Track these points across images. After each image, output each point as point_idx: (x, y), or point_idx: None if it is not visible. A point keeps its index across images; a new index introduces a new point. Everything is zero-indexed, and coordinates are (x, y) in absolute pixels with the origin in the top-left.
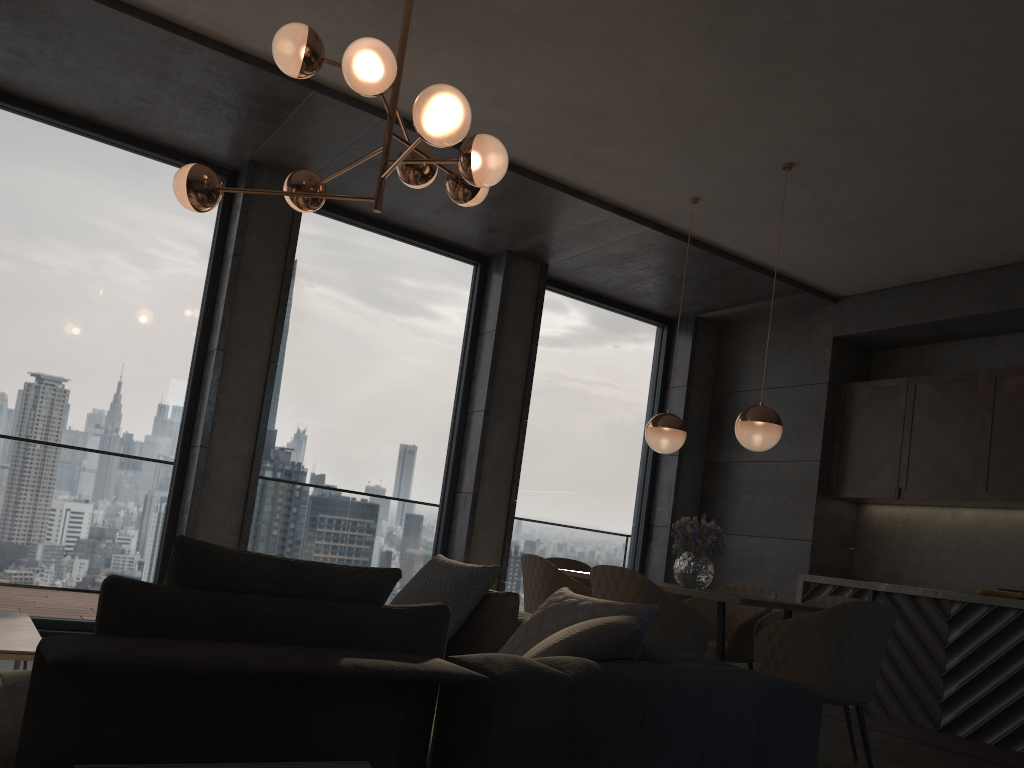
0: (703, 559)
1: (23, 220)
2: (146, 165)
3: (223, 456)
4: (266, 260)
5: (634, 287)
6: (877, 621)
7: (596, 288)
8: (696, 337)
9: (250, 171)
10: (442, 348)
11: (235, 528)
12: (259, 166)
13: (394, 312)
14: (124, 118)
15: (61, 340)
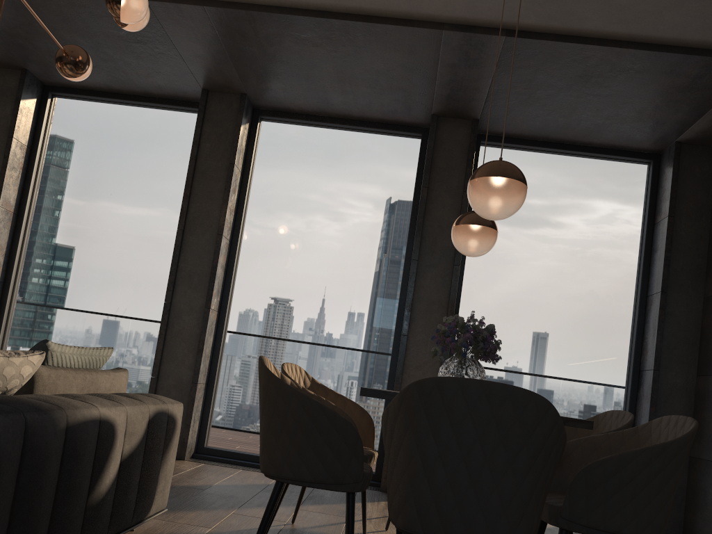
0: (461, 363)
1: (77, 164)
2: (151, 113)
3: (183, 309)
4: (216, 159)
5: (577, 121)
6: (490, 413)
7: (547, 134)
8: (679, 163)
9: (203, 97)
10: (387, 212)
11: (191, 364)
12: (211, 92)
13: (341, 188)
14: (121, 81)
15: (97, 238)
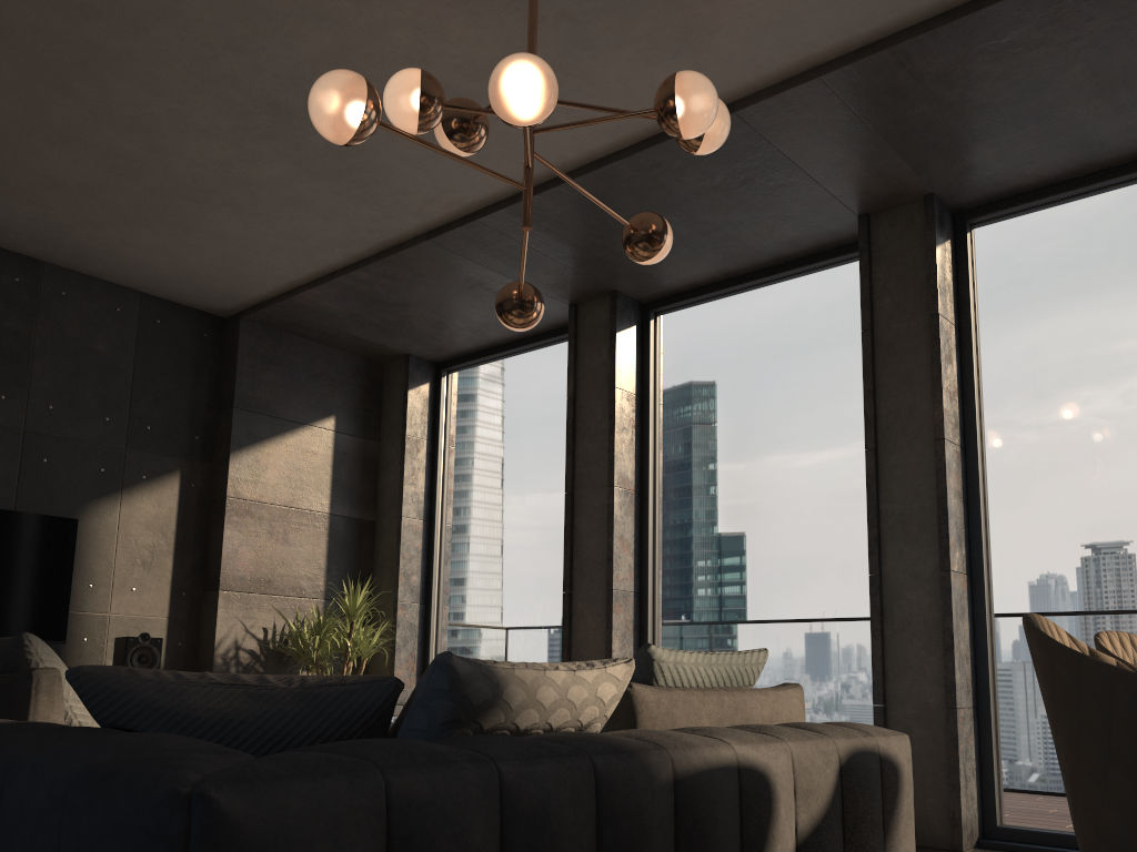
0: None
1: (703, 398)
2: (791, 286)
3: (902, 581)
4: (905, 318)
5: None
6: None
7: None
8: None
9: (861, 227)
10: None
11: (938, 675)
12: (874, 215)
13: None
14: (737, 256)
15: (749, 499)
